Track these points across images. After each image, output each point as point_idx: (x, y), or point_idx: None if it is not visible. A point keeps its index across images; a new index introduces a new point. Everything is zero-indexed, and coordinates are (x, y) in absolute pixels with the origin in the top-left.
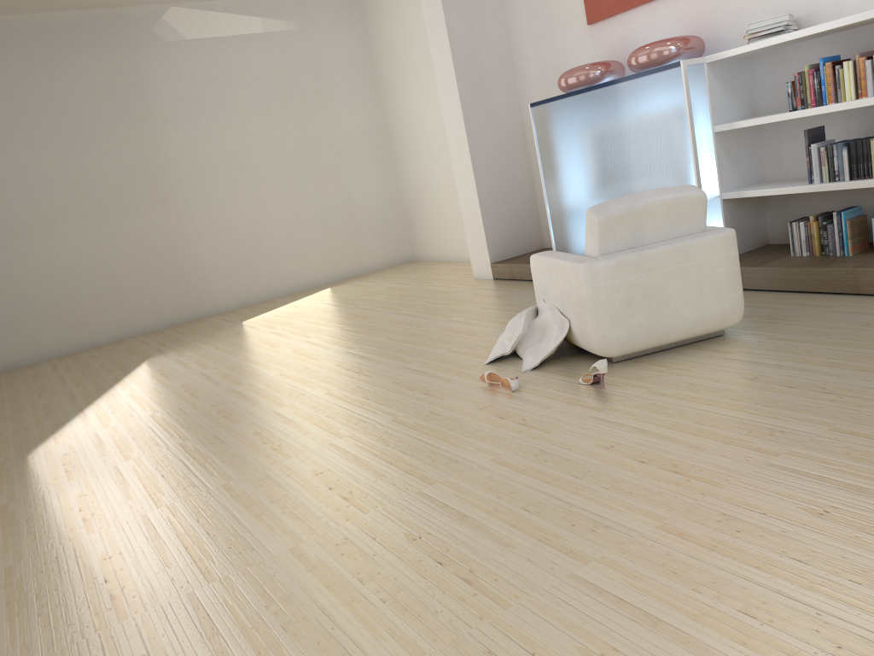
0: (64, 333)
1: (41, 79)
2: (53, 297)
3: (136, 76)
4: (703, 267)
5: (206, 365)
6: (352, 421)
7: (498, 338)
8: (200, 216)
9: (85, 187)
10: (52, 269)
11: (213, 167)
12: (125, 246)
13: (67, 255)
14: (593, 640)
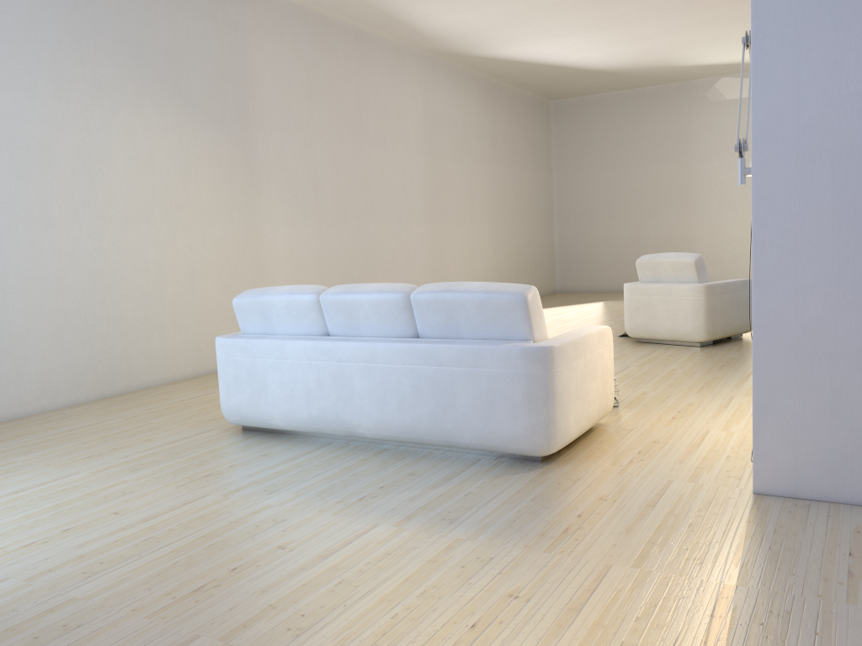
0: (604, 279)
1: (629, 128)
2: (604, 257)
3: (686, 125)
4: (678, 301)
5: (598, 308)
6: None
7: None
8: (705, 222)
9: (637, 194)
10: (607, 240)
11: (723, 189)
12: (651, 234)
13: (617, 234)
14: None
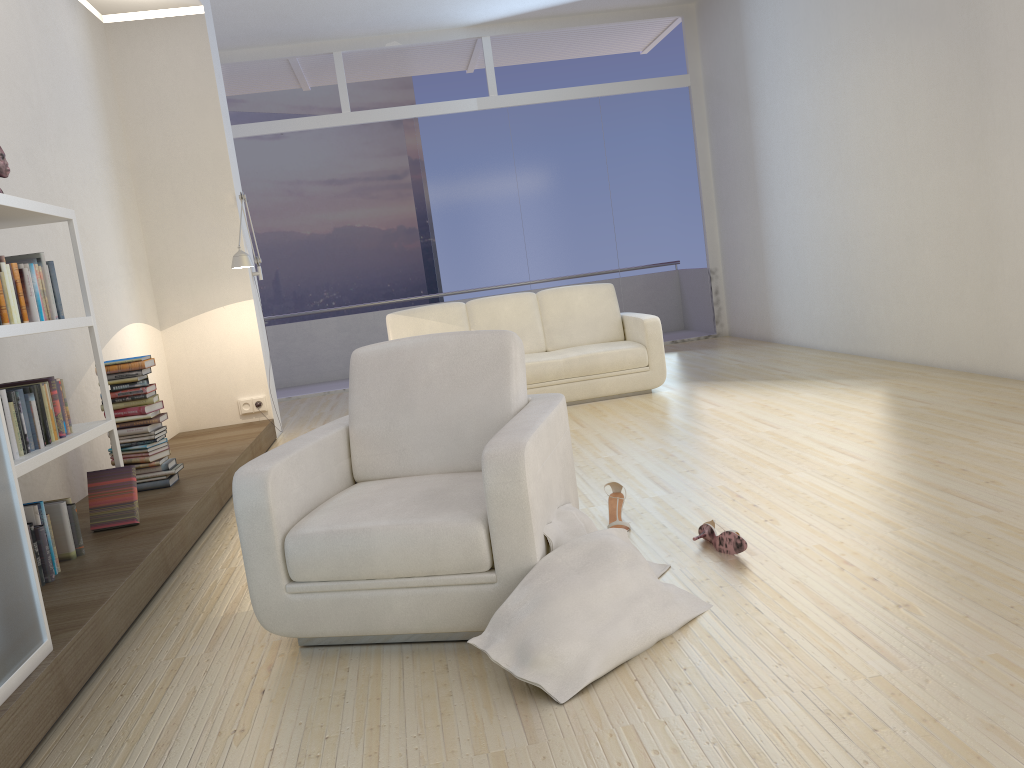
0: None
1: None
2: None
3: None
4: None
5: None
6: (979, 538)
7: (608, 700)
8: None
9: None
10: None
11: None
12: None
13: None
14: (785, 417)
